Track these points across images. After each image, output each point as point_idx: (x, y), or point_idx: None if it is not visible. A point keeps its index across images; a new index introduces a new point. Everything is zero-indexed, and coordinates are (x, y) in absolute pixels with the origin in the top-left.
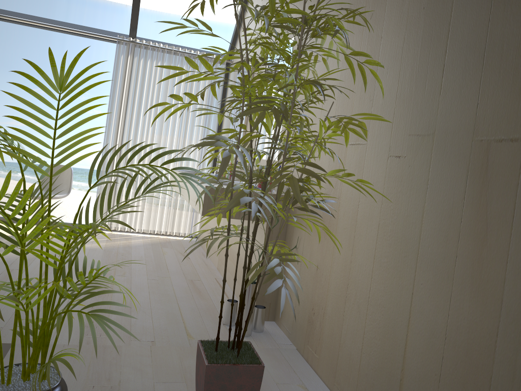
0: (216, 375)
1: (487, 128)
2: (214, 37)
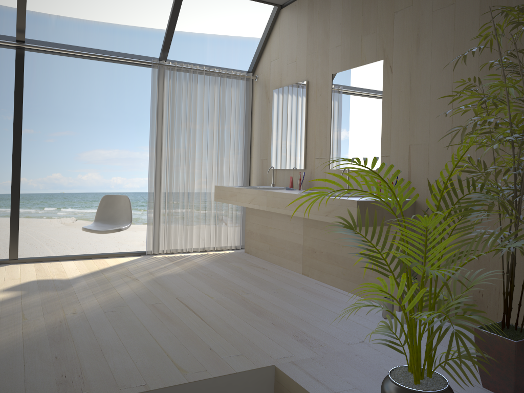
0: (521, 348)
1: None
2: (148, 45)
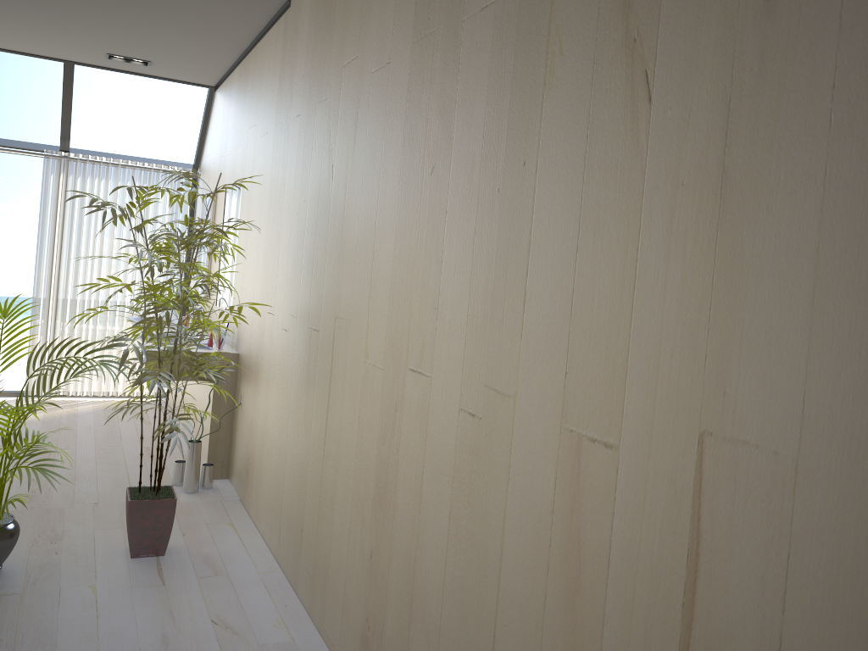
0: (137, 508)
1: (312, 320)
2: None
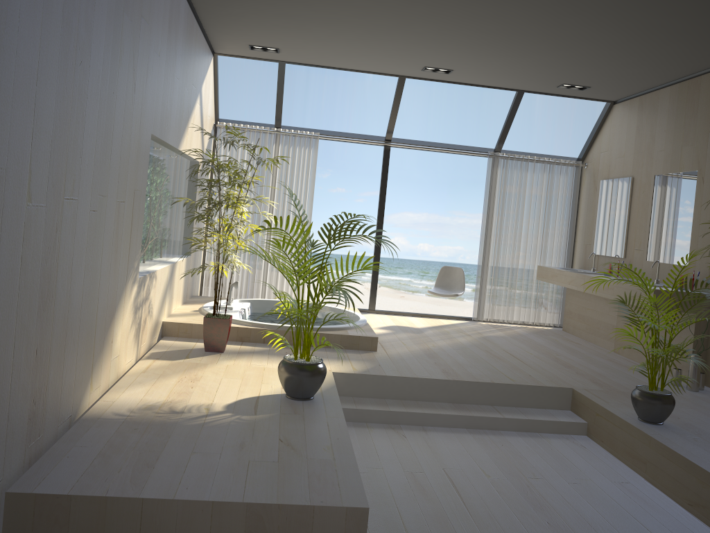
0: None
1: None
2: (467, 96)
